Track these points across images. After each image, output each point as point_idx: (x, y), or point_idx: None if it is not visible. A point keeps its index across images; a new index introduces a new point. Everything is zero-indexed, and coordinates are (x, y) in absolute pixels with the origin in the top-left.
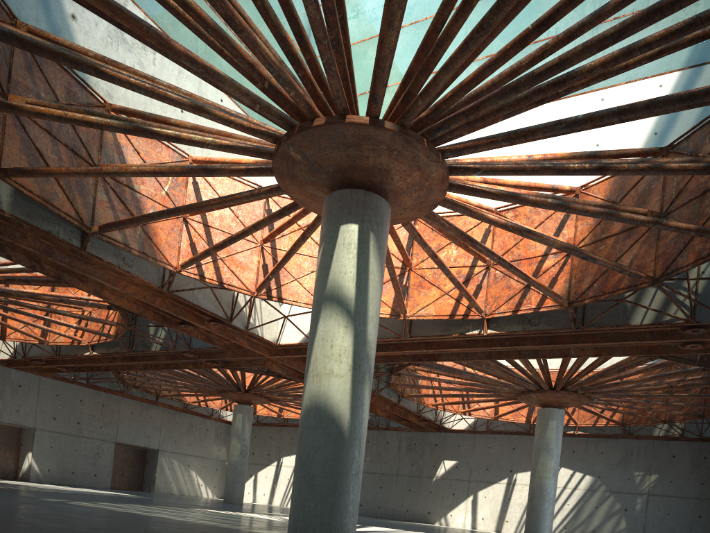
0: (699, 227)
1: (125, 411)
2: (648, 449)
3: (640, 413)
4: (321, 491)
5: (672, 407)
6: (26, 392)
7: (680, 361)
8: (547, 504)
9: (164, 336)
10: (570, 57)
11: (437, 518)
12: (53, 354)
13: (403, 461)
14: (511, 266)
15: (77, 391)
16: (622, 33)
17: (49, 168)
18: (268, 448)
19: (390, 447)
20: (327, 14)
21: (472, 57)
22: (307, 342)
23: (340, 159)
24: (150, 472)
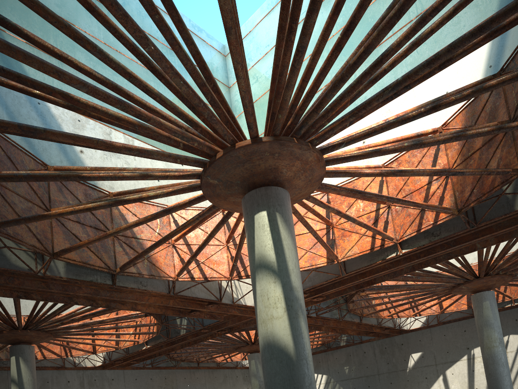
0: None
1: (180, 378)
2: None
3: None
4: None
5: None
6: (117, 382)
7: None
8: (501, 367)
9: (186, 323)
10: (371, 42)
11: None
12: (125, 354)
13: (380, 363)
14: (399, 200)
15: (147, 373)
16: (401, 10)
17: (78, 243)
18: None
19: (367, 355)
20: (200, 87)
21: (310, 73)
22: None
23: (241, 173)
24: None
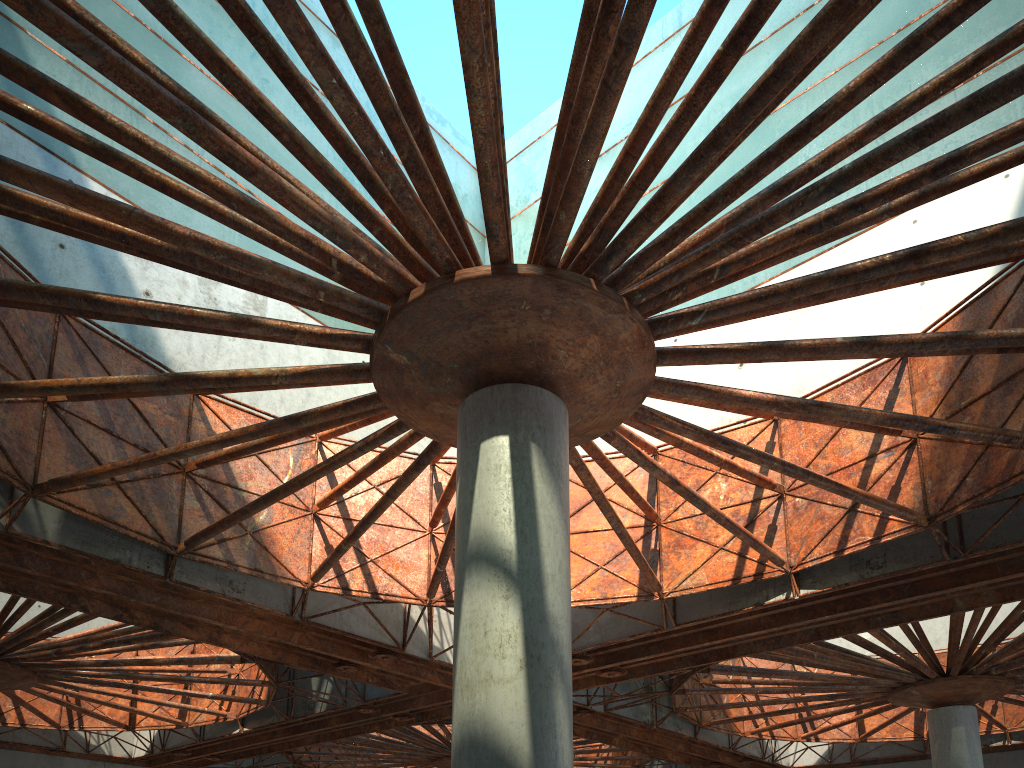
0: None
1: None
2: None
3: None
4: None
5: None
6: None
7: None
8: None
9: (331, 690)
10: (795, 52)
11: None
12: (196, 739)
13: None
14: (808, 474)
15: None
16: None
17: (91, 469)
18: None
19: None
20: (387, 122)
21: (643, 138)
22: None
23: (463, 344)
24: None
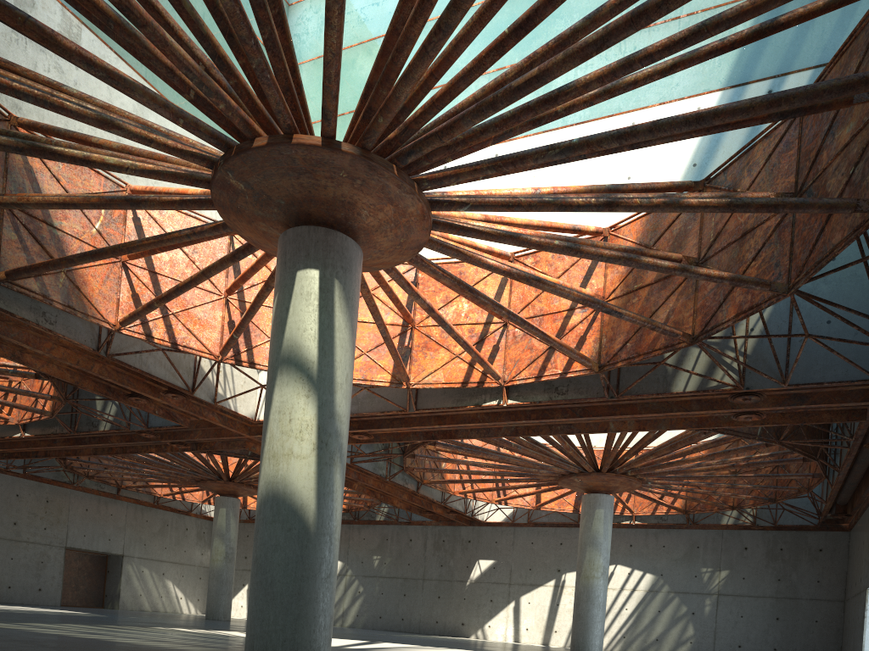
0: (734, 275)
1: (77, 507)
2: (717, 540)
3: (705, 499)
4: (282, 600)
5: (740, 490)
6: None
7: (738, 436)
8: (596, 609)
9: (115, 412)
10: (551, 68)
11: (473, 630)
12: None
13: (430, 562)
14: (524, 323)
15: (12, 484)
16: (606, 40)
17: None
18: None
19: (414, 546)
20: (255, 8)
21: (445, 67)
22: None
23: (291, 189)
24: (113, 584)
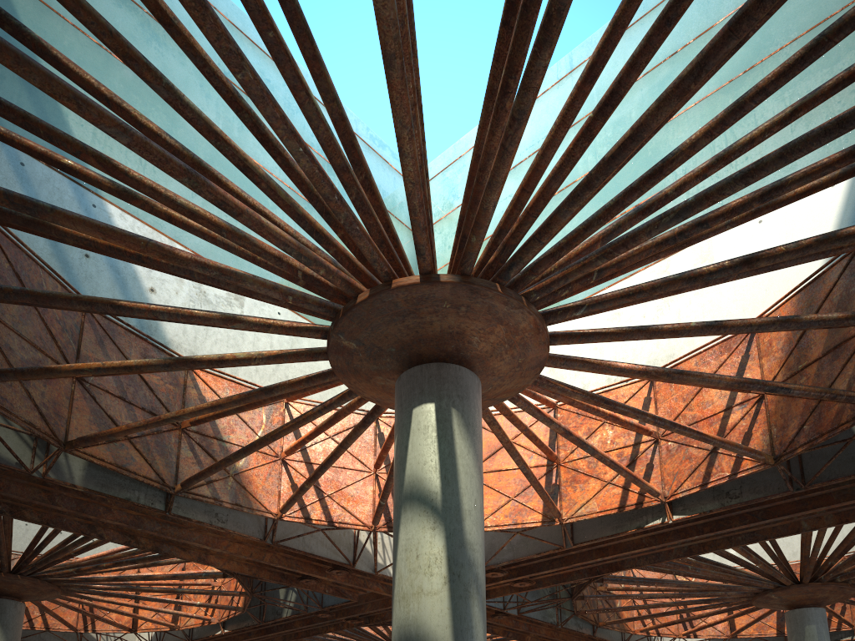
0: None
1: None
2: None
3: None
4: None
5: None
6: None
7: None
8: None
9: (295, 599)
10: (645, 121)
11: None
12: (186, 639)
13: None
14: (674, 425)
15: None
16: (703, 65)
17: (110, 429)
18: None
19: None
20: (340, 173)
21: (535, 178)
22: None
23: (399, 333)
24: None
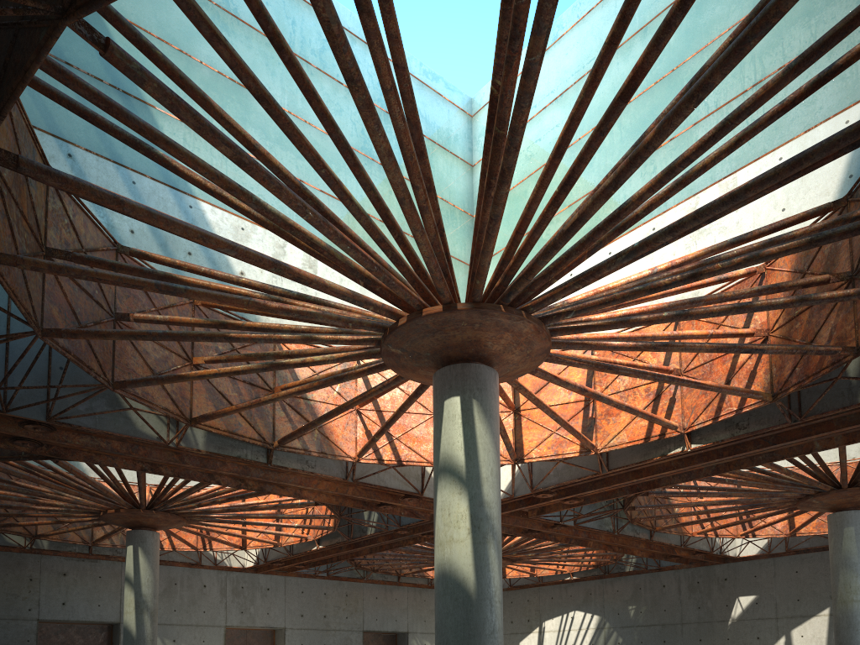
0: None
1: (368, 597)
2: None
3: None
4: None
5: None
6: (274, 594)
7: None
8: None
9: (377, 518)
10: (586, 211)
11: None
12: (287, 554)
13: (687, 606)
14: (673, 379)
15: (320, 585)
16: (617, 181)
17: (224, 409)
18: (527, 613)
19: (668, 591)
20: (378, 243)
21: (525, 224)
22: (506, 497)
23: (431, 343)
24: None
